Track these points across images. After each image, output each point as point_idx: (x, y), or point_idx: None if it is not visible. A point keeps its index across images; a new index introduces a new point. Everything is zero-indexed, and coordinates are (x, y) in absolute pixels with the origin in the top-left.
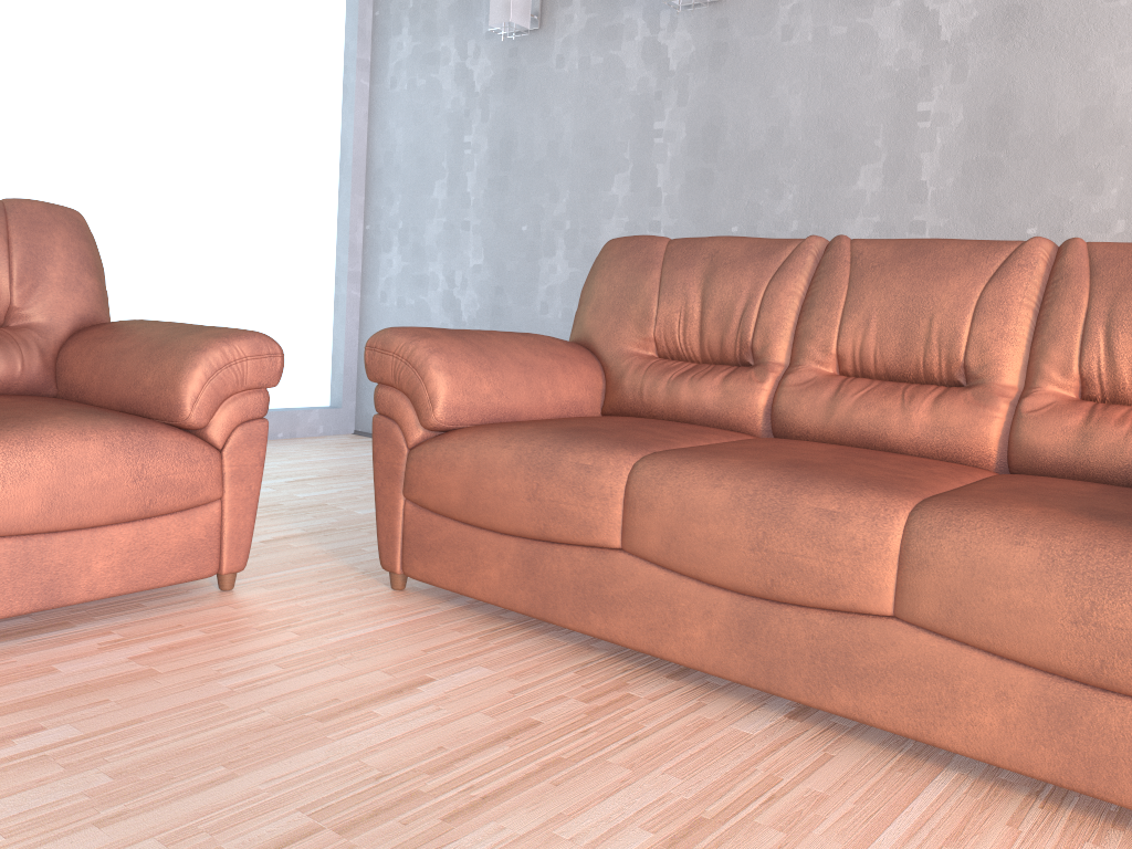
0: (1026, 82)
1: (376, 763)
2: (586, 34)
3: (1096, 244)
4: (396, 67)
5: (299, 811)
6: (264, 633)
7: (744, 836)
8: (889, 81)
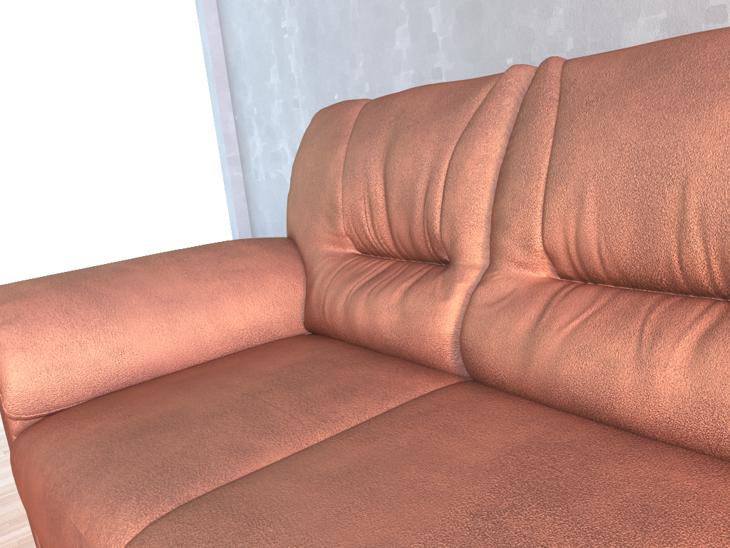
0: None
1: None
2: None
3: None
4: None
5: None
6: None
7: None
8: None
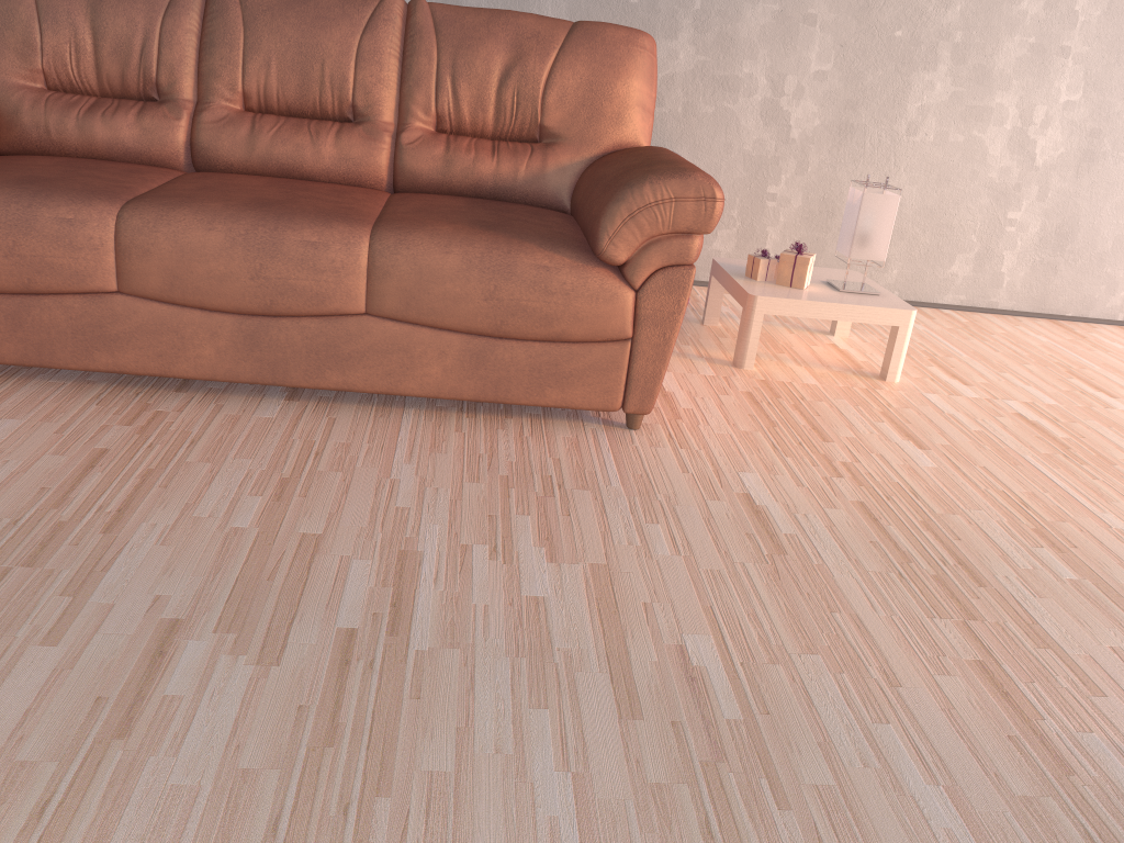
0: None
1: None
2: None
3: (435, 6)
4: None
5: None
6: None
7: (318, 480)
8: None
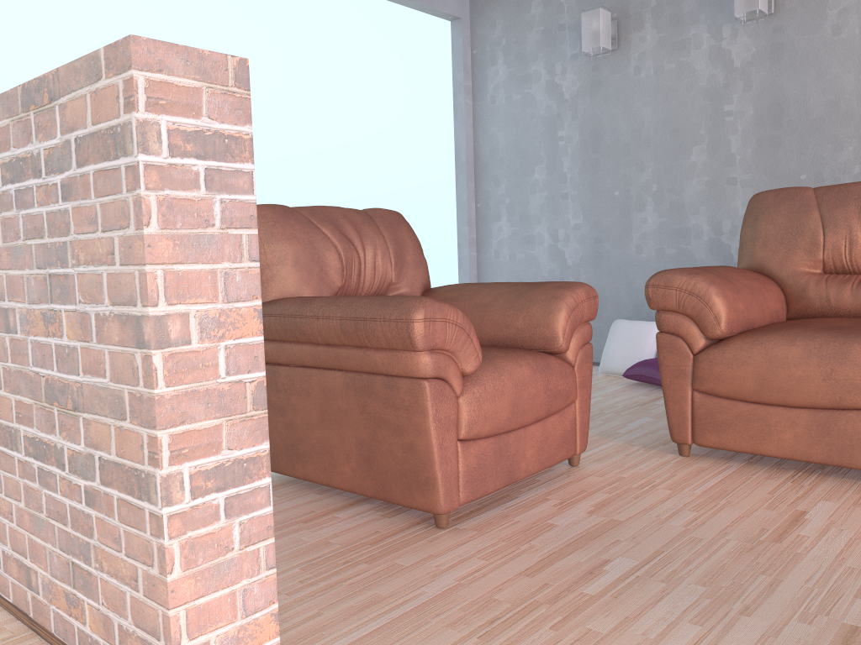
0: None
1: (857, 566)
2: (658, 49)
3: None
4: (494, 88)
5: (857, 598)
6: (646, 491)
7: None
8: None
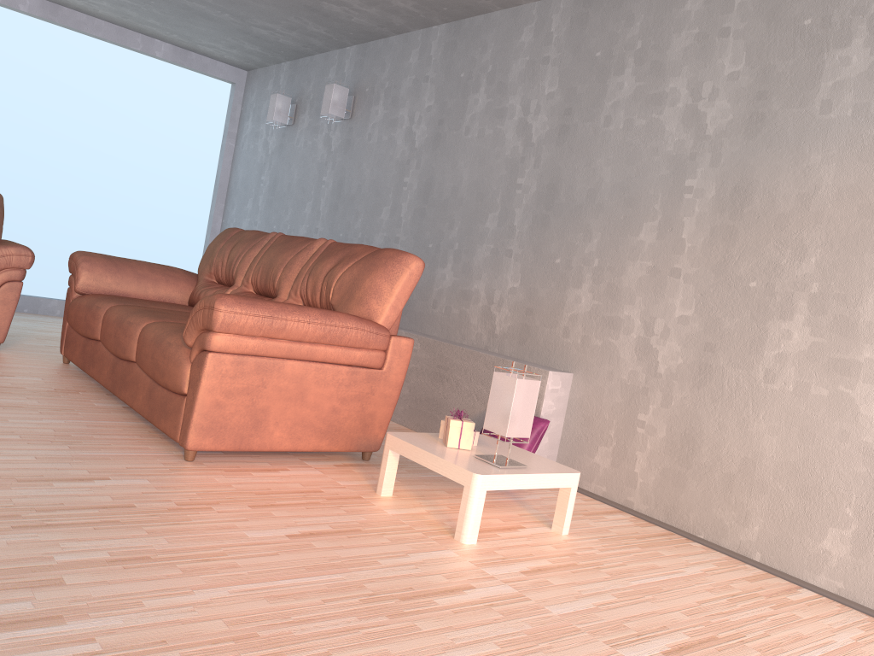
0: (437, 171)
1: None
2: (308, 129)
3: (333, 242)
4: (244, 138)
5: None
6: None
7: (25, 410)
8: (397, 165)
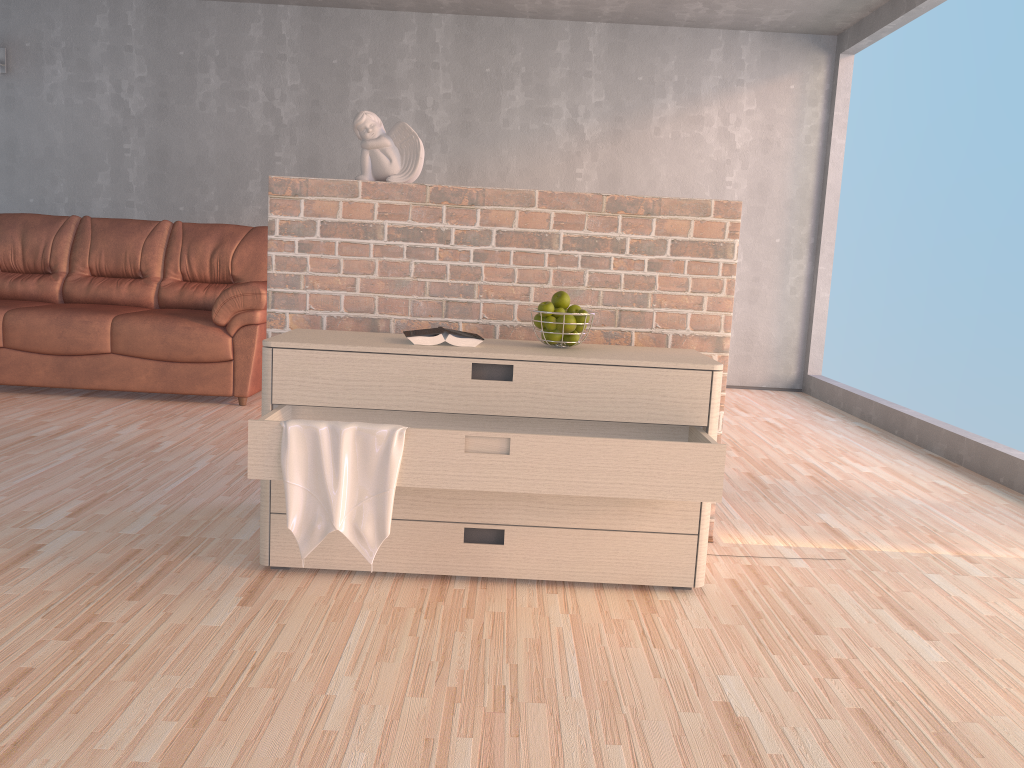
0: (172, 141)
1: None
2: None
3: (185, 224)
4: None
5: None
6: None
7: (65, 412)
8: (108, 131)
